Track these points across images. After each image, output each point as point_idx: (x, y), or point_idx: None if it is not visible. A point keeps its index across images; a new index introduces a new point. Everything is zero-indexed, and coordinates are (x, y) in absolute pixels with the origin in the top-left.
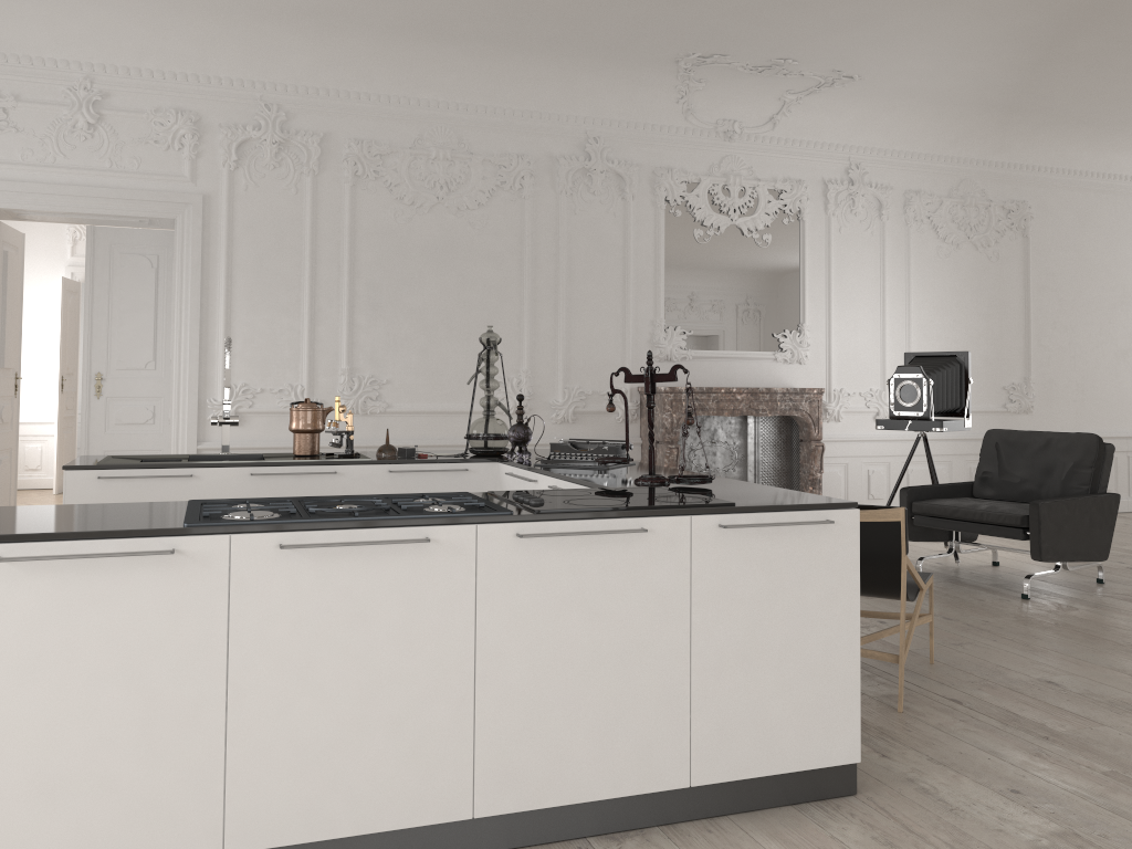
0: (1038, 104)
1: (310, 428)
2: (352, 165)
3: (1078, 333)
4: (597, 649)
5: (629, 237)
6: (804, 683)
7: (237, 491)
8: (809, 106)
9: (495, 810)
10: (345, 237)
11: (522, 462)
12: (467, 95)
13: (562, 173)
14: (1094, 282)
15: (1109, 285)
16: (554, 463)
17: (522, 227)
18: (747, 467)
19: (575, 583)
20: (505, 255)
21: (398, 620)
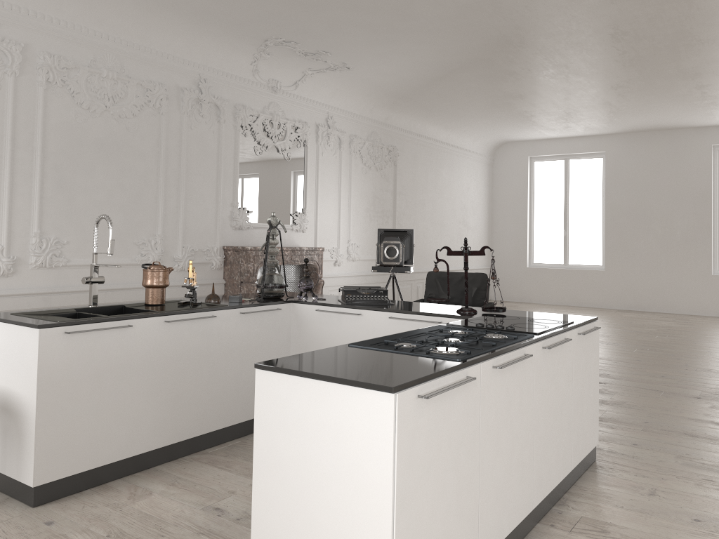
0: (415, 97)
1: (165, 284)
2: (45, 73)
3: (412, 218)
4: (556, 405)
5: (222, 147)
6: (590, 409)
7: (156, 335)
8: (315, 79)
9: (537, 503)
10: (38, 128)
11: (326, 302)
12: (128, 34)
13: (185, 99)
14: (418, 191)
15: (423, 193)
16: (358, 302)
17: (159, 134)
18: None
19: (553, 371)
20: (149, 153)
21: (518, 403)
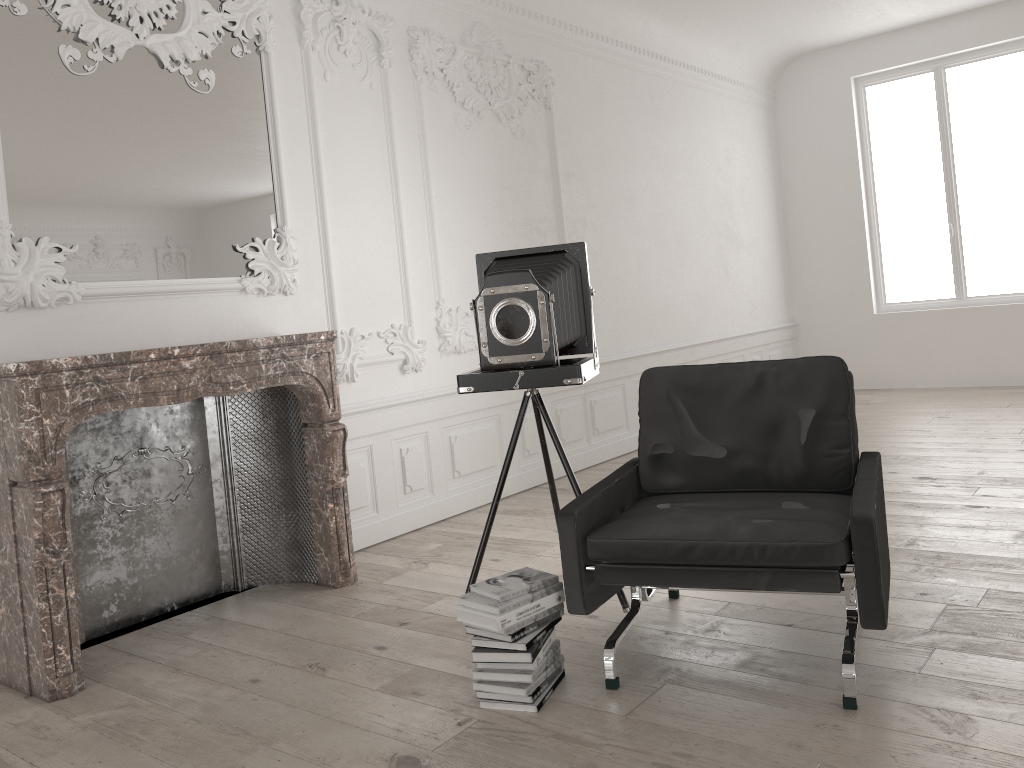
0: None
1: None
2: None
3: (607, 232)
4: None
5: None
6: None
7: None
8: None
9: None
10: None
11: None
12: None
13: None
14: (615, 170)
15: (628, 174)
16: None
17: None
18: (212, 484)
19: None
20: None
21: None
